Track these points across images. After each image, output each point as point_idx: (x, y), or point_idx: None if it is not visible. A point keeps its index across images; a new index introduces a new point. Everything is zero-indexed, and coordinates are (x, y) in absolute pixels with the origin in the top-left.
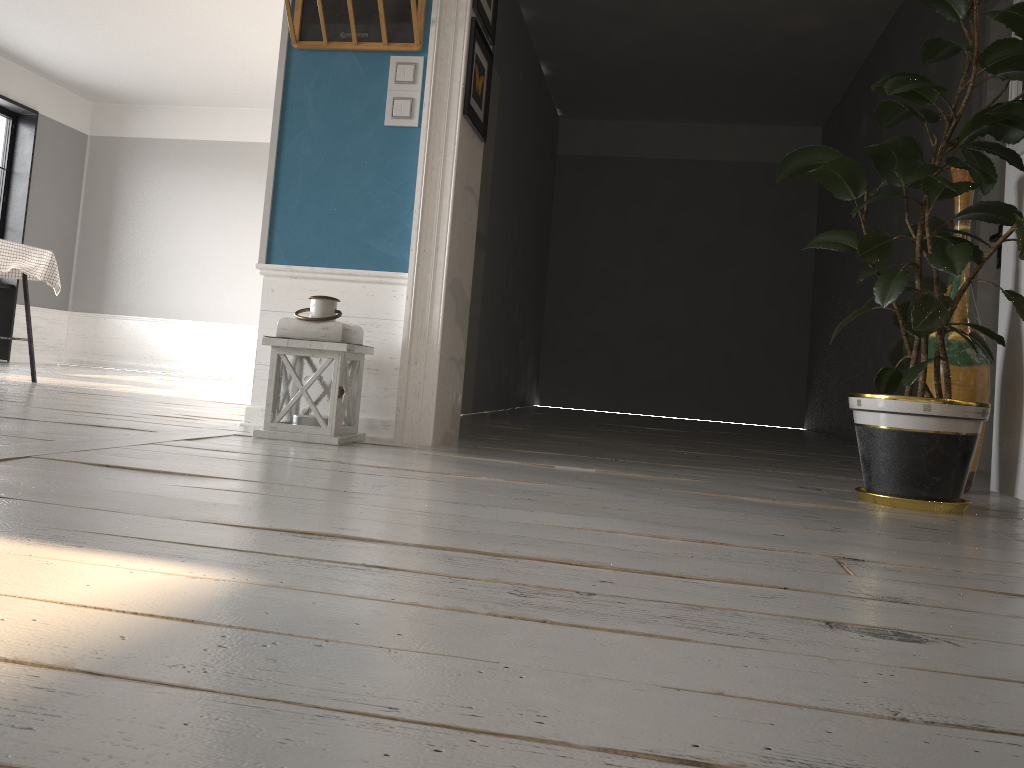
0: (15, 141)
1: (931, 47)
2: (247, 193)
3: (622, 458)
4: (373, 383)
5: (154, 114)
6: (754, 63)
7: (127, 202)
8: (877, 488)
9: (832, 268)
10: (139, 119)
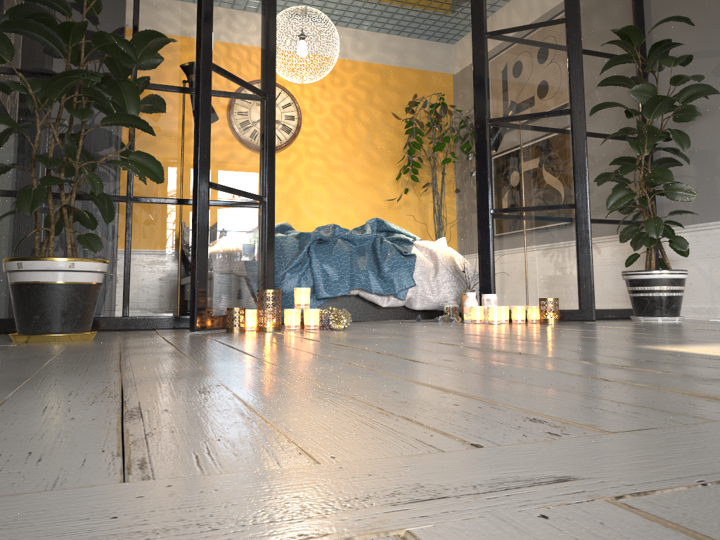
0: None
1: None
2: None
3: None
4: None
5: None
6: None
7: None
8: (71, 329)
9: None
10: None
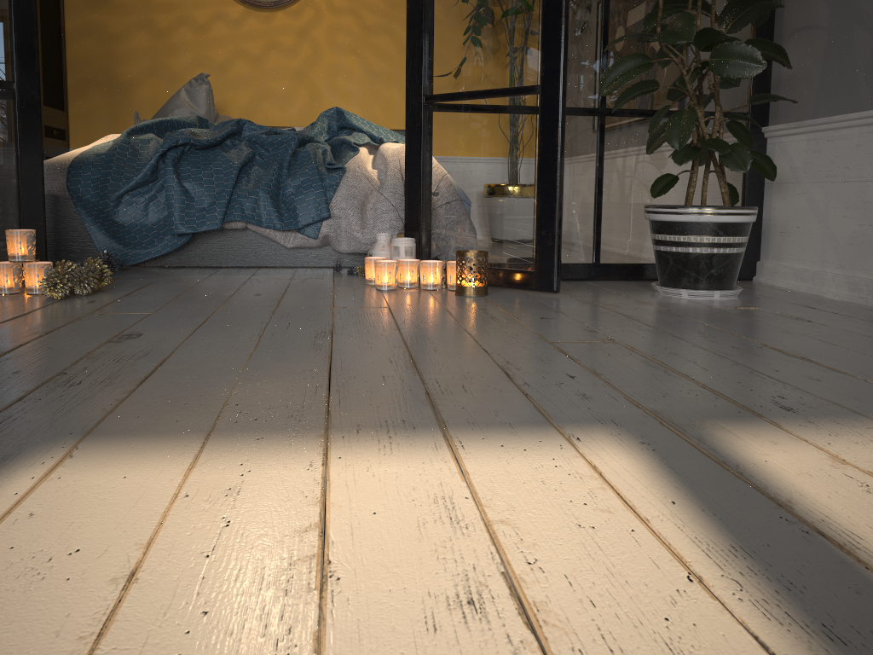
0: None
1: None
2: None
3: None
4: None
5: None
6: None
7: None
8: None
9: None
10: None
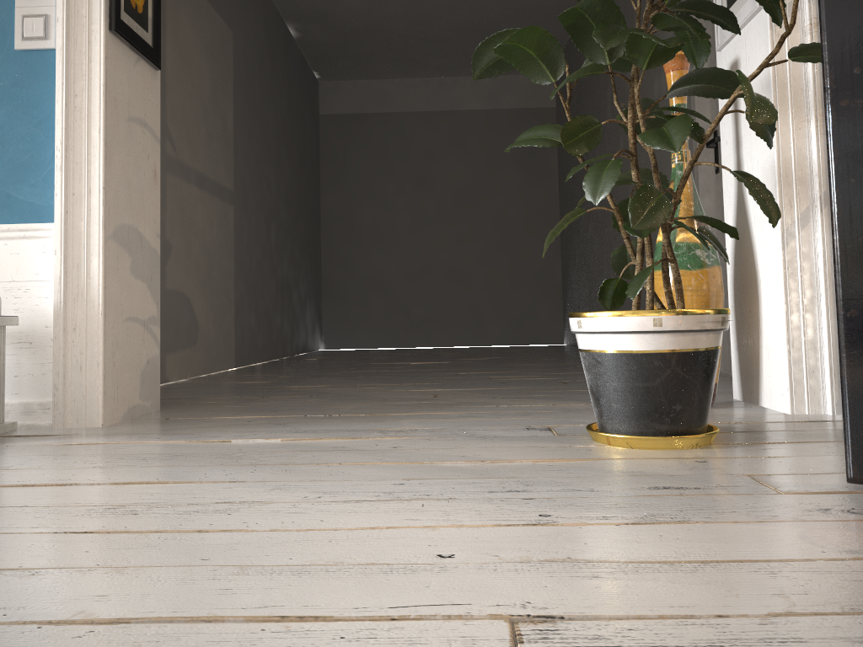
0: None
1: None
2: None
3: (340, 412)
4: (27, 359)
5: None
6: (485, 13)
7: None
8: (610, 426)
9: (573, 197)
10: None
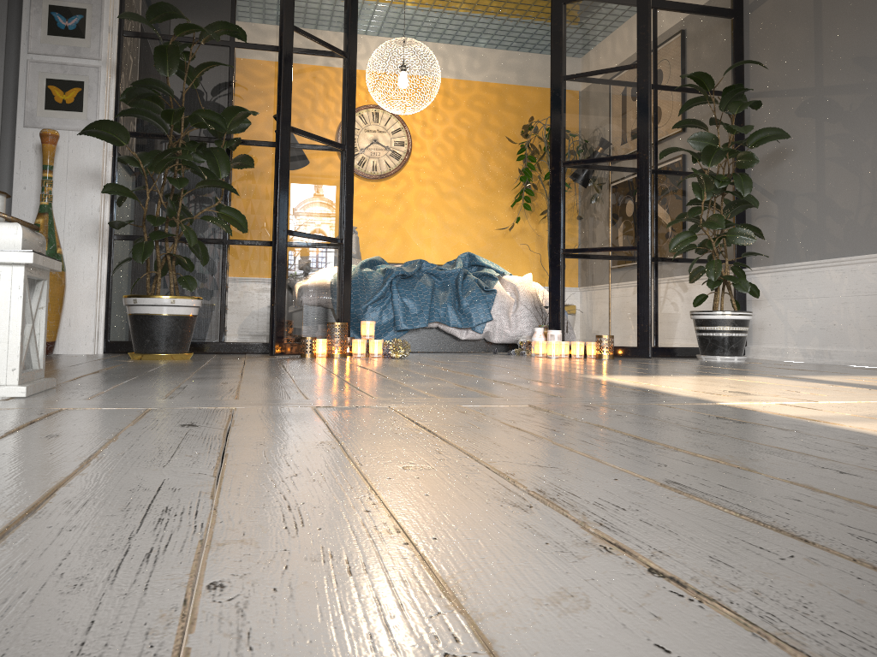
0: None
1: (145, 80)
2: None
3: None
4: None
5: None
6: None
7: None
8: (173, 351)
9: None
10: None
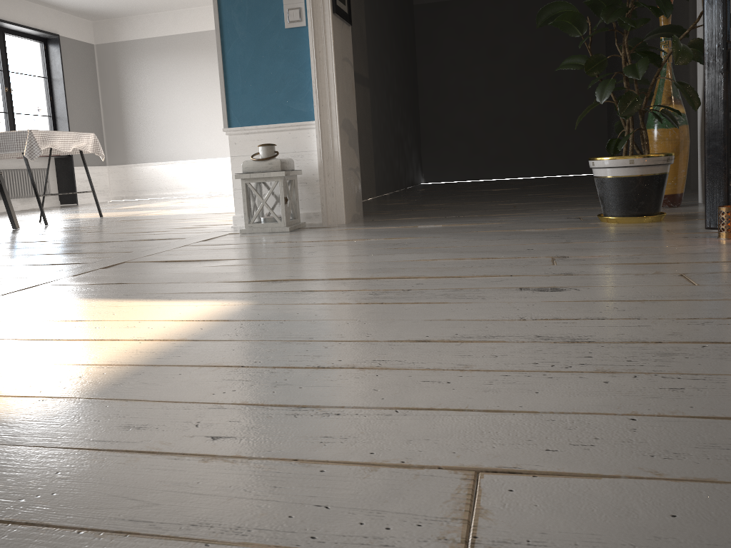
0: (48, 57)
1: None
2: (206, 68)
3: (463, 215)
4: (305, 191)
5: (134, 22)
6: None
7: (129, 87)
8: (608, 213)
9: (616, 58)
10: (125, 27)
